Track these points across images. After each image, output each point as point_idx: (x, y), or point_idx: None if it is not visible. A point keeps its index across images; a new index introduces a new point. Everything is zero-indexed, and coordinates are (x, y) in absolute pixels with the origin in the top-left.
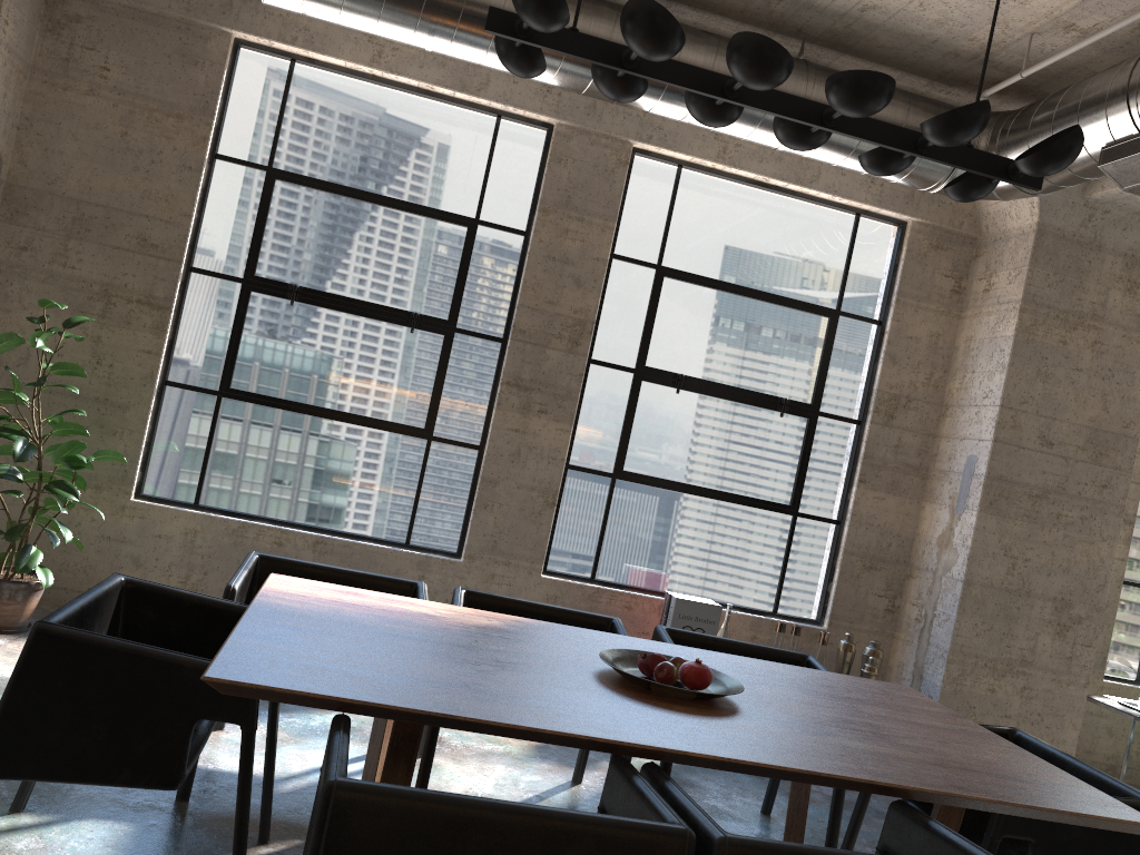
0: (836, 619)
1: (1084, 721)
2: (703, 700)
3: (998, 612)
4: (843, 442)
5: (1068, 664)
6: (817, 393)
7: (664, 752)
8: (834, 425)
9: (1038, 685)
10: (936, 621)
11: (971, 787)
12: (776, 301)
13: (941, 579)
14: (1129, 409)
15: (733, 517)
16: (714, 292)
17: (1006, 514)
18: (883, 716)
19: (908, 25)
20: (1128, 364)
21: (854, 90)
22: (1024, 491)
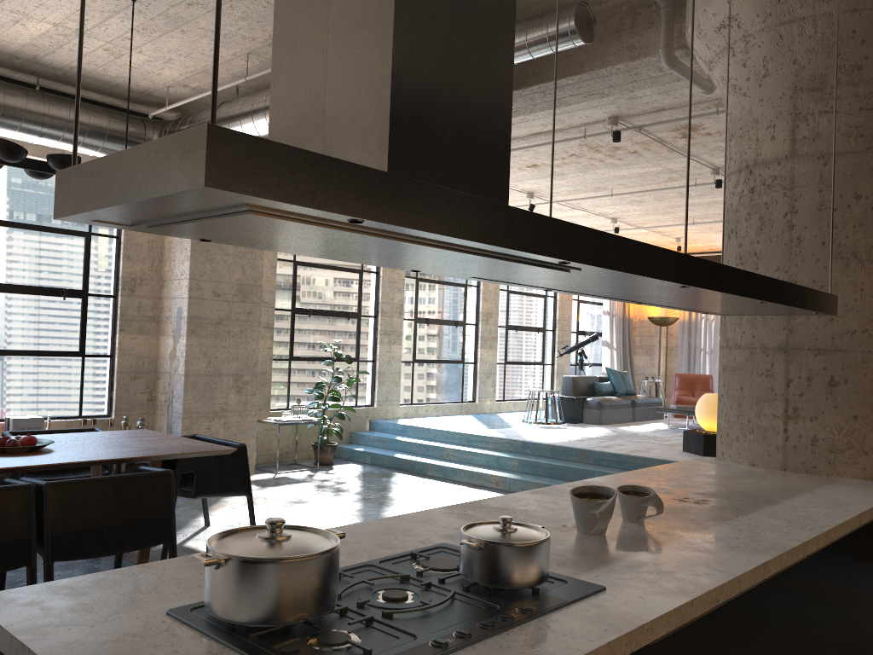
0: (119, 411)
1: (264, 434)
2: (34, 451)
3: (205, 387)
4: (106, 309)
5: (245, 406)
6: (85, 283)
7: (17, 468)
8: (99, 300)
9: (232, 420)
10: (175, 399)
11: (159, 453)
12: (49, 230)
13: (174, 376)
14: (256, 271)
15: (43, 364)
16: (5, 228)
17: (202, 335)
18: (128, 440)
19: (100, 76)
20: (252, 249)
21: (61, 163)
22: (209, 322)
